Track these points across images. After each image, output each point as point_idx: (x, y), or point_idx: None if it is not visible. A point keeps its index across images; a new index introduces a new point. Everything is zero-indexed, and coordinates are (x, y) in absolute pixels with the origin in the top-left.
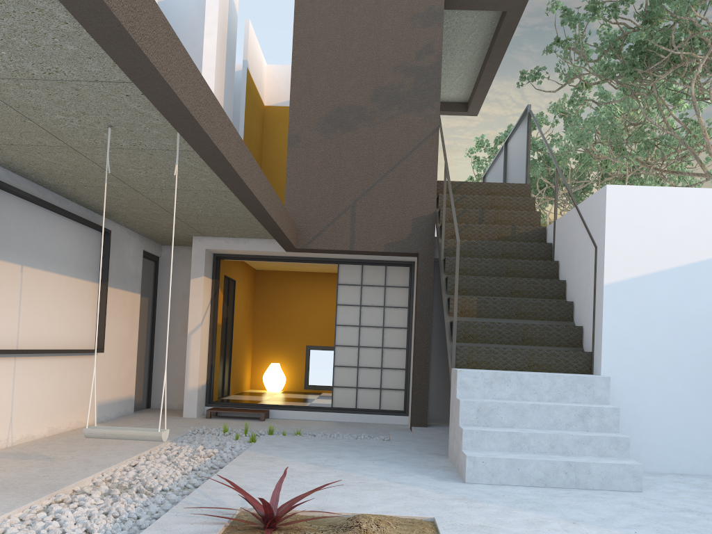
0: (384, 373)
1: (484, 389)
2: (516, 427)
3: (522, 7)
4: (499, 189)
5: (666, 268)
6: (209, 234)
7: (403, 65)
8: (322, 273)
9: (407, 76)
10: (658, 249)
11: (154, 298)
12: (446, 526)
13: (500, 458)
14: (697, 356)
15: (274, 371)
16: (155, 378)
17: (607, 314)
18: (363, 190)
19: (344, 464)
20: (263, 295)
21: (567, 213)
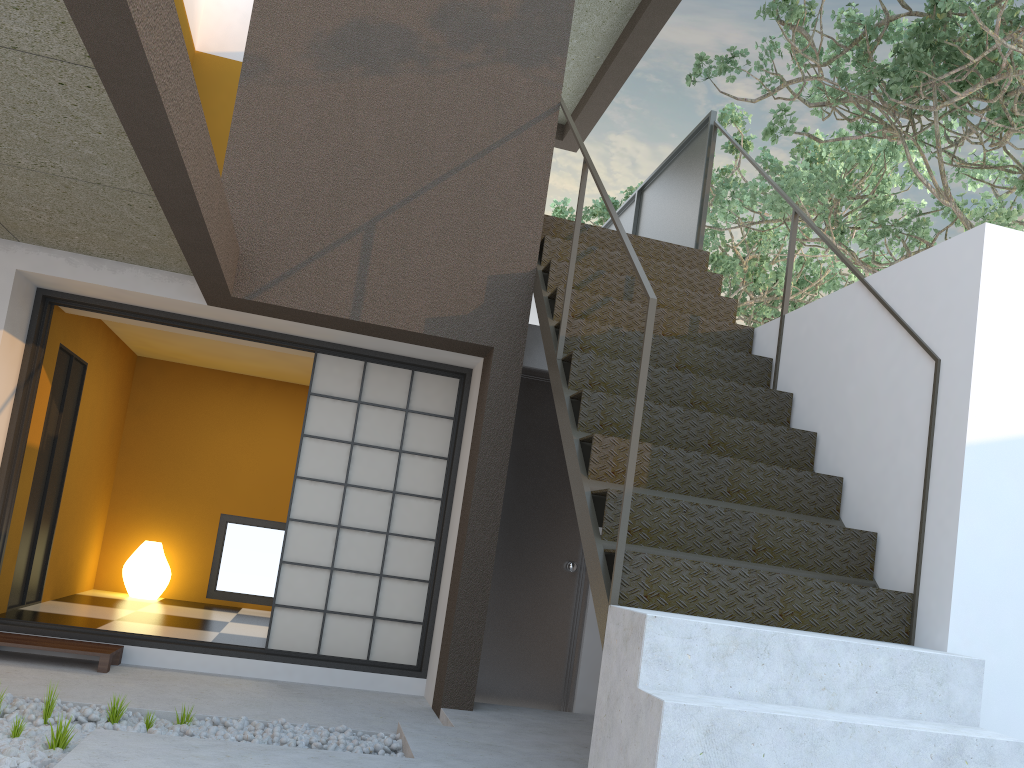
0: (385, 585)
1: (707, 671)
2: None
3: None
4: (653, 252)
5: None
6: (29, 236)
7: None
8: (269, 381)
9: None
10: None
11: None
12: None
13: None
14: None
15: (150, 558)
16: None
17: (968, 512)
18: (395, 201)
19: None
20: (145, 406)
21: (825, 298)
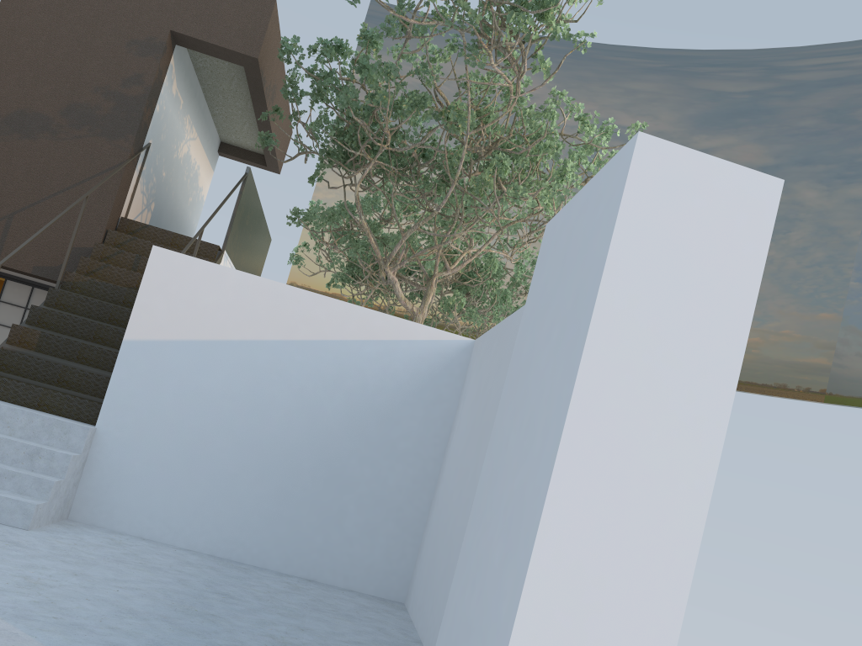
0: None
1: None
2: None
3: (256, 67)
4: (185, 242)
5: (189, 338)
6: None
7: (106, 88)
8: None
9: (108, 100)
10: (187, 319)
11: None
12: None
13: None
14: (196, 429)
15: None
16: None
17: (118, 369)
18: (26, 204)
19: None
20: None
21: None
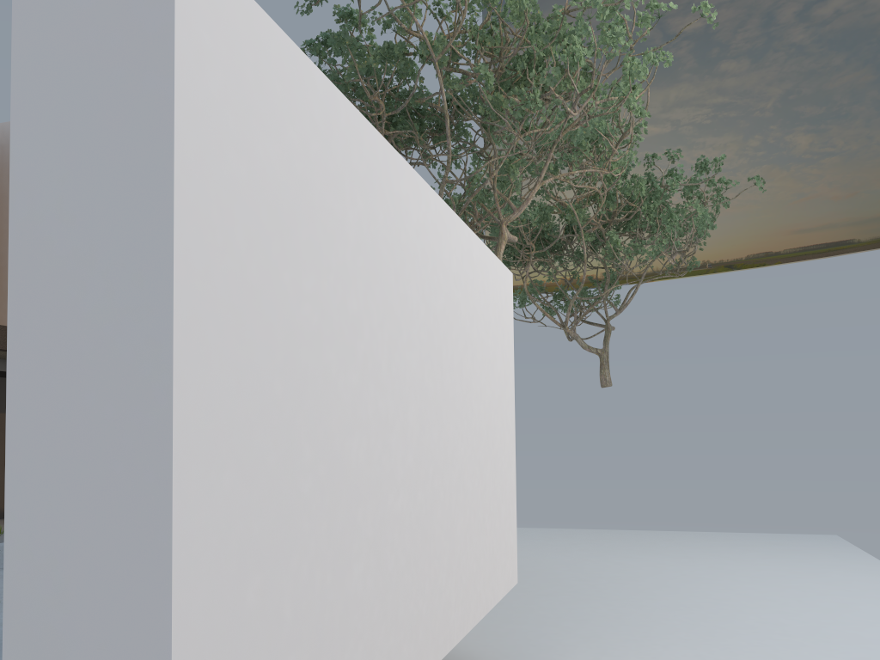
0: None
1: None
2: None
3: None
4: None
5: None
6: None
7: None
8: None
9: None
10: None
11: None
12: None
13: None
14: None
15: None
16: None
17: None
18: None
19: None
20: None
21: None
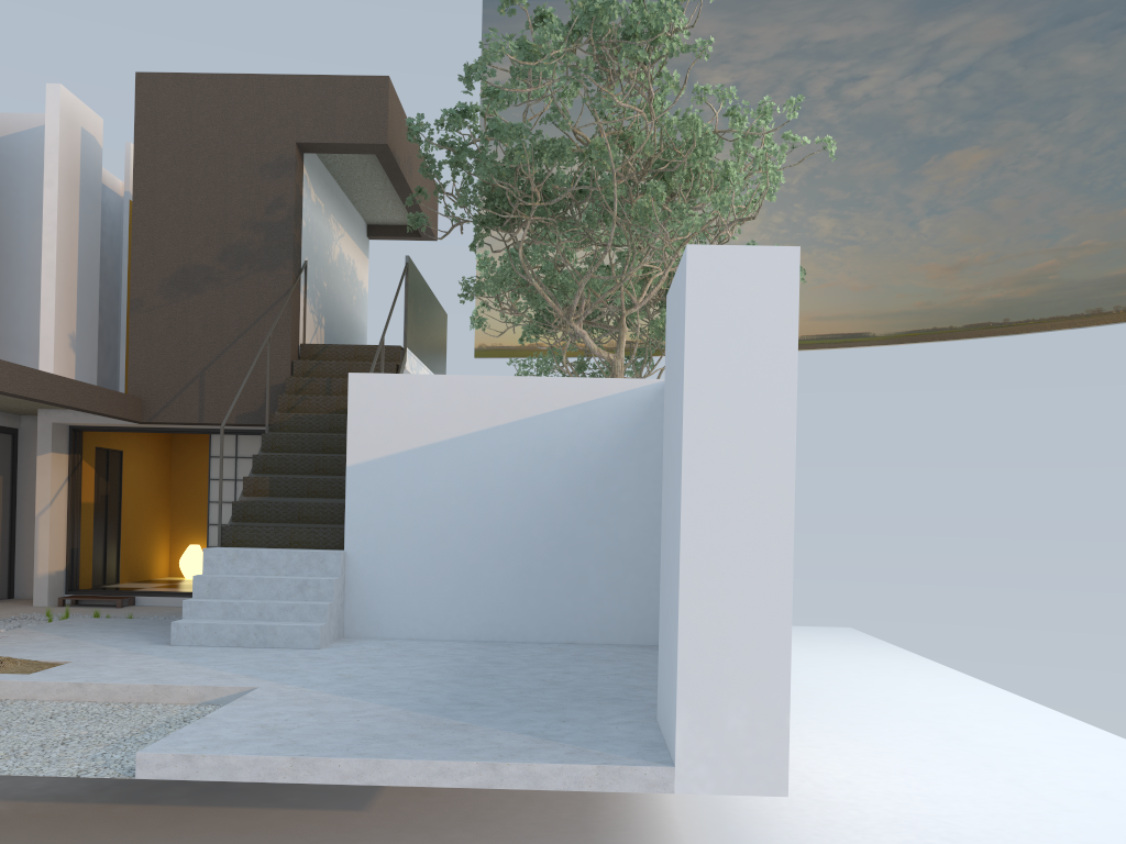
0: None
1: (227, 566)
2: (244, 599)
3: (388, 151)
4: (367, 352)
5: (403, 449)
6: (52, 407)
7: (253, 221)
8: None
9: (257, 232)
10: (396, 433)
11: (13, 475)
12: (67, 665)
13: (200, 623)
14: (431, 531)
15: (192, 555)
16: (18, 565)
17: (350, 494)
18: (213, 358)
19: (94, 635)
20: (181, 463)
21: None
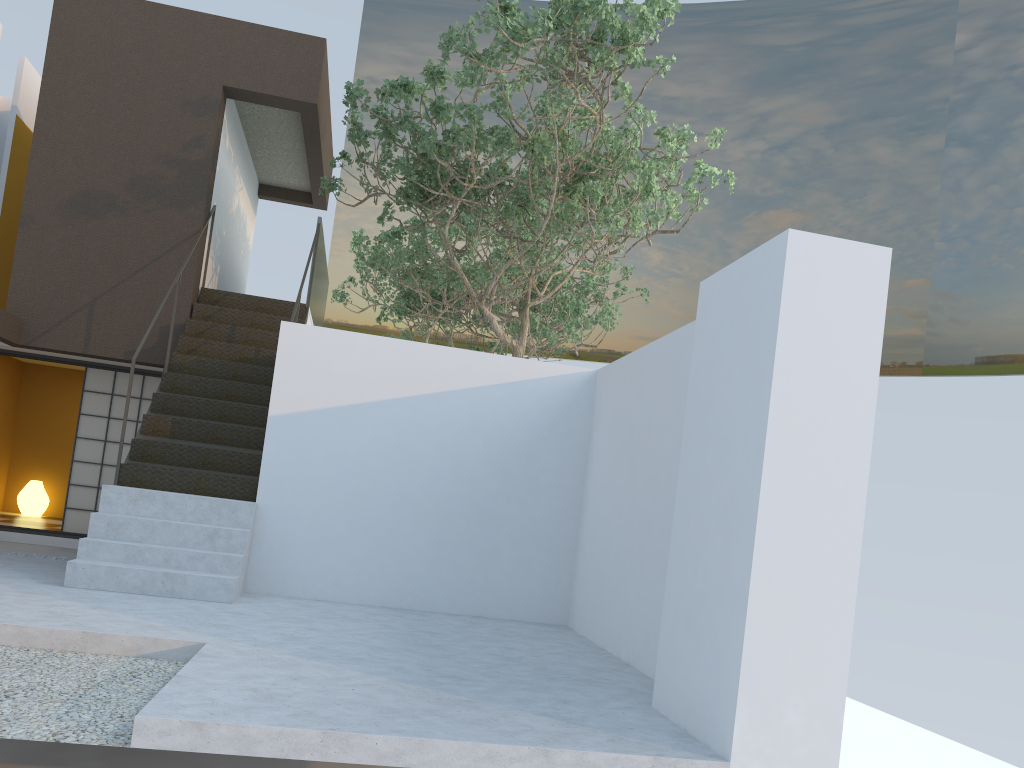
0: None
1: (128, 506)
2: (146, 543)
3: (315, 111)
4: (270, 305)
5: (330, 406)
6: None
7: (167, 155)
8: None
9: (171, 168)
10: (325, 388)
11: None
12: None
13: (101, 565)
14: (350, 491)
15: (33, 490)
16: None
17: (268, 445)
18: (106, 288)
19: None
20: (31, 395)
21: None
